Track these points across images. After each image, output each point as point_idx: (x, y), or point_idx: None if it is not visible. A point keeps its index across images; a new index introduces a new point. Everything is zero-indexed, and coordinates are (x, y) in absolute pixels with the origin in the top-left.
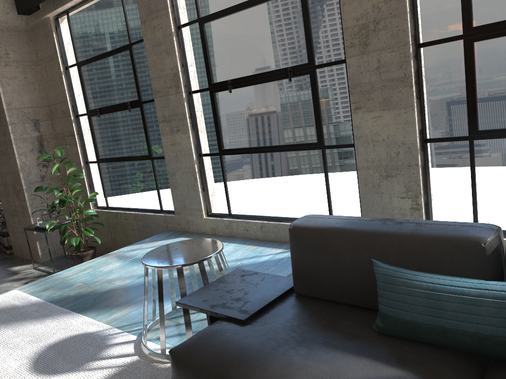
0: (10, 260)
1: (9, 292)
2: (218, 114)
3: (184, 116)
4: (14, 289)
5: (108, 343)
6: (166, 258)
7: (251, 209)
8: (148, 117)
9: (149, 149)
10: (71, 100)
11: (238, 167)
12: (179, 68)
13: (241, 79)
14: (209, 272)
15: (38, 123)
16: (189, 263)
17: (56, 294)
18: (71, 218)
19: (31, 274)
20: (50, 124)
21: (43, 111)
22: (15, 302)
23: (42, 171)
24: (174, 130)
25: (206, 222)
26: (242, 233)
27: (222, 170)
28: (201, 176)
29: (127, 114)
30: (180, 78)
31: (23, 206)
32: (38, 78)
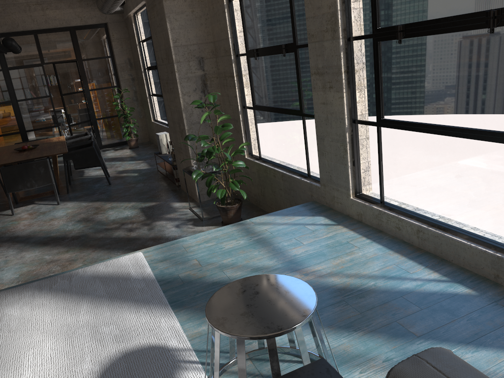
0: (176, 193)
1: (134, 254)
2: (381, 71)
3: (338, 70)
4: (140, 251)
5: (176, 375)
6: (233, 312)
7: (409, 203)
8: (302, 65)
9: (301, 104)
10: (232, 38)
11: (398, 145)
12: (338, 6)
13: (417, 24)
14: (329, 289)
15: (202, 61)
16: (253, 337)
17: (168, 270)
18: (218, 170)
19: (185, 215)
20: (214, 62)
21: (208, 48)
22: (131, 271)
23: (204, 112)
24: (326, 85)
25: (352, 204)
26: (393, 230)
27: (378, 145)
28: (353, 148)
29: (281, 59)
30: (338, 20)
31: (185, 146)
32: (205, 11)
